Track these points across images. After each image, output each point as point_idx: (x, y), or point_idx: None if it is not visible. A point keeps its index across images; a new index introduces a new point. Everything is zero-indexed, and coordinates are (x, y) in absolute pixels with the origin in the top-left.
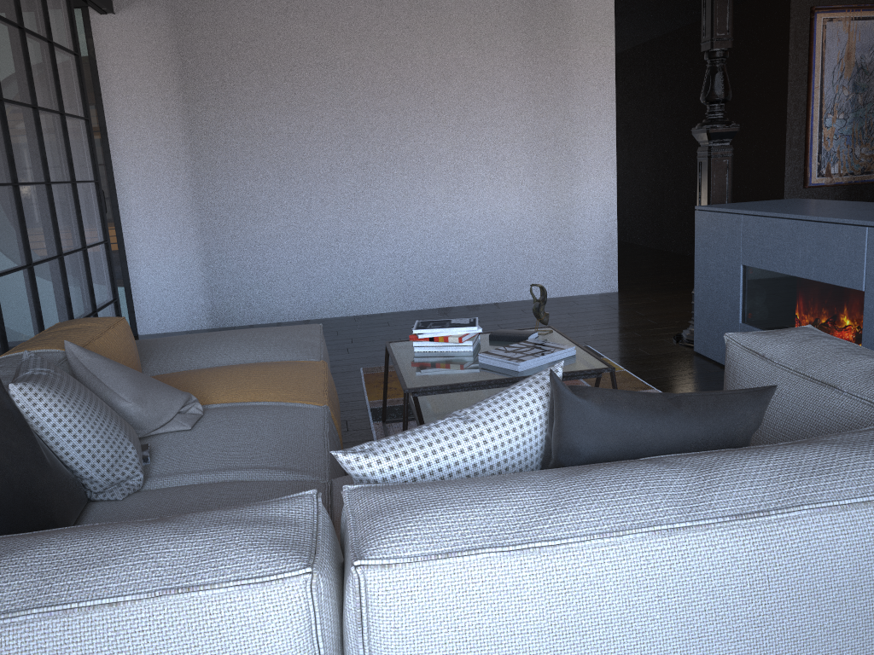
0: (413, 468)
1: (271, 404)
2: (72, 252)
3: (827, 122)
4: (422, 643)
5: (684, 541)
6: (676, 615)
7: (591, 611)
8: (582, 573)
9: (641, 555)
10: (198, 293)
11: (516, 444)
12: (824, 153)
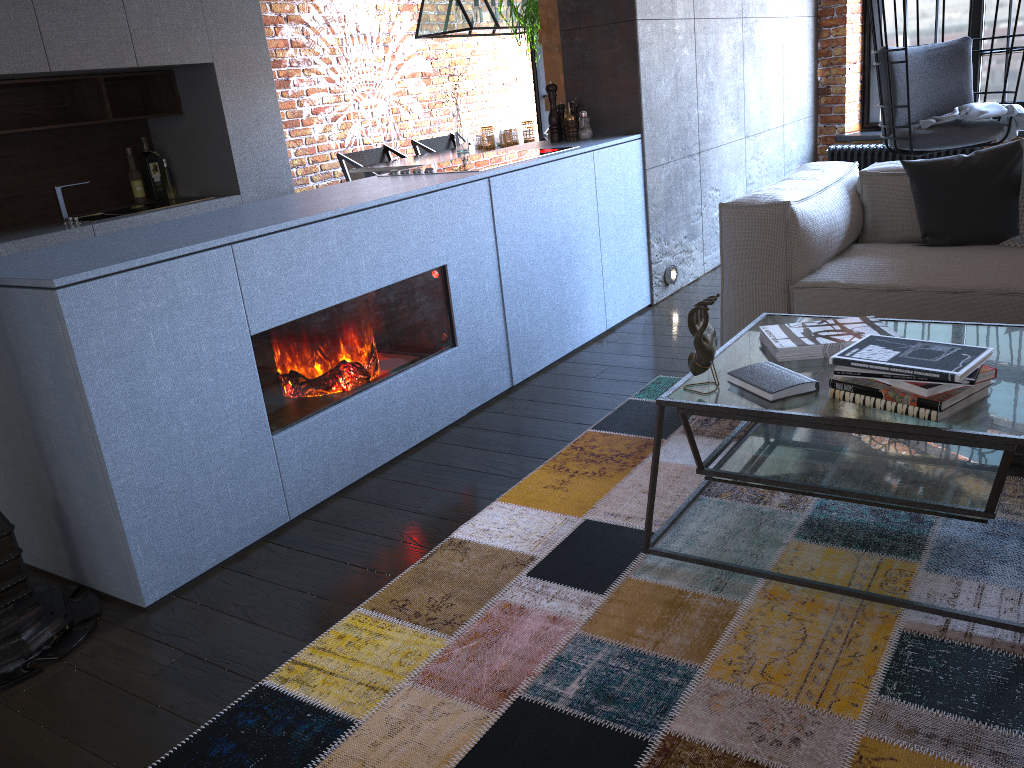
0: None
1: None
2: None
3: None
4: None
5: None
6: None
7: None
8: None
9: None
10: None
11: None
12: None
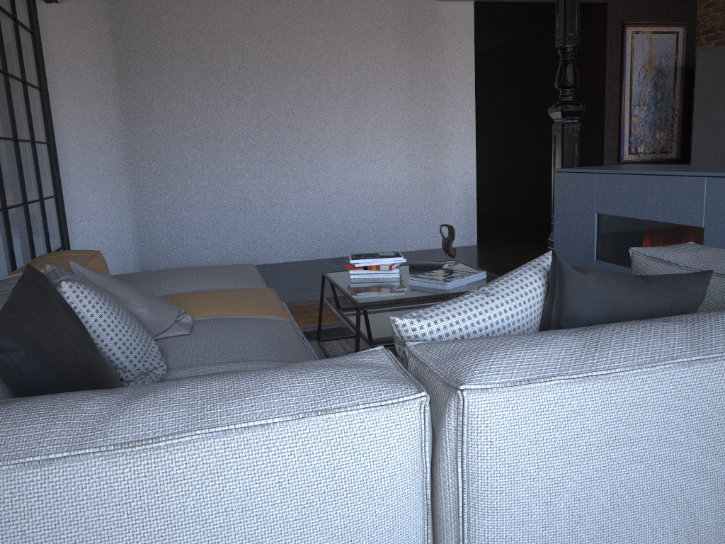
0: (455, 330)
1: (246, 317)
2: (33, 201)
3: (635, 112)
4: (511, 454)
5: (700, 370)
6: (697, 428)
7: (636, 426)
8: (628, 396)
9: (670, 381)
10: (129, 245)
11: (526, 314)
12: (633, 136)
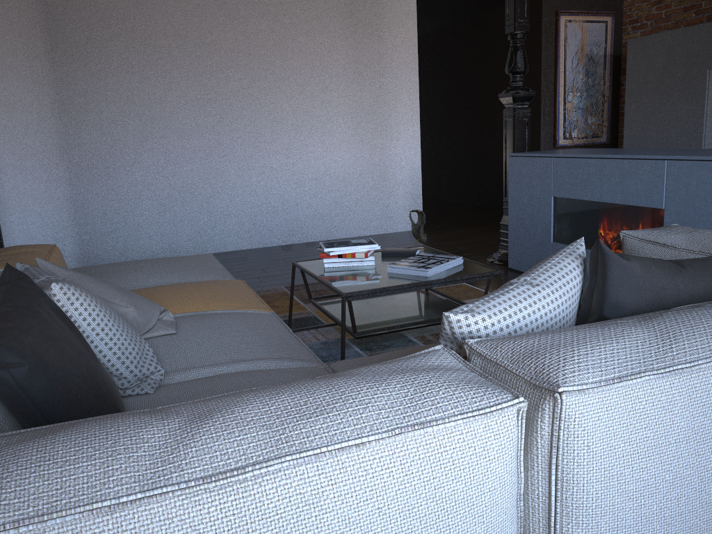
0: (508, 324)
1: (228, 312)
2: None
3: (569, 98)
4: (606, 458)
5: None
6: None
7: None
8: (711, 388)
9: None
10: (67, 237)
11: (569, 304)
12: (567, 121)
